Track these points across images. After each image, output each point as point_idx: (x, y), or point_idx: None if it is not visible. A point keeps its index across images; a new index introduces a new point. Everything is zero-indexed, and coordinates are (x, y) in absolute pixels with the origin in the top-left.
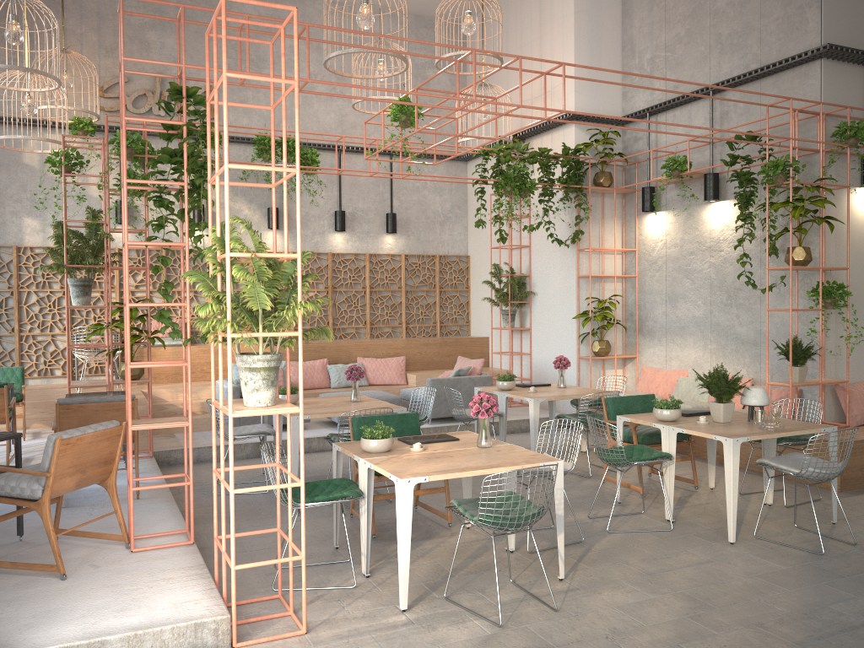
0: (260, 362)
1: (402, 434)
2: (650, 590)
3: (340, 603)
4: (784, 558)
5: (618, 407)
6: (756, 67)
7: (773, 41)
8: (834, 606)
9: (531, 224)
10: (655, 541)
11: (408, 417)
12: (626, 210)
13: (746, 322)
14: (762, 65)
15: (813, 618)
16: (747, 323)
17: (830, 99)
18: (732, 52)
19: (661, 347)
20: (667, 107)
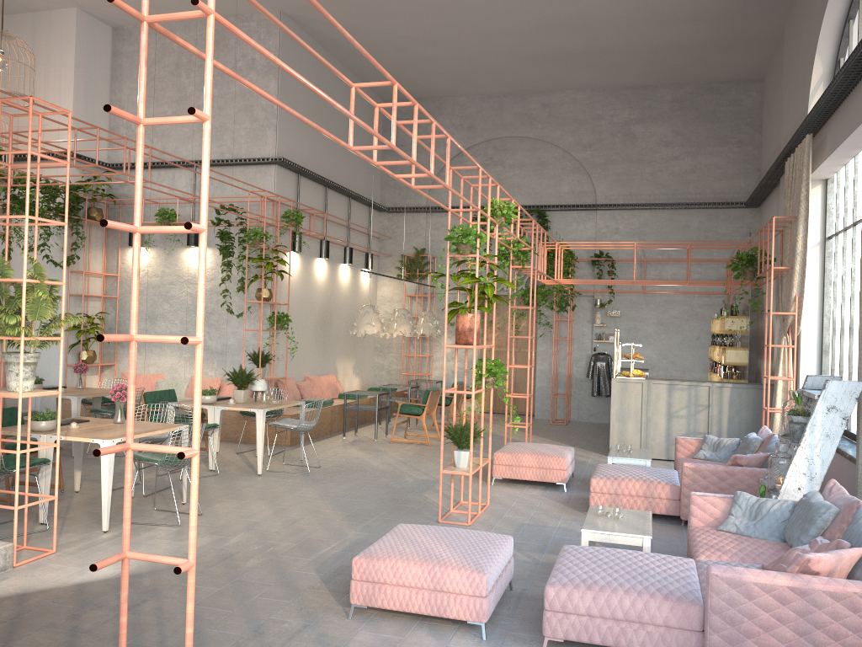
0: (32, 358)
1: (12, 425)
2: (239, 499)
3: (51, 538)
4: (291, 477)
5: (154, 399)
6: (229, 156)
7: (243, 142)
8: (332, 490)
9: (32, 245)
10: (214, 480)
11: (15, 410)
12: (109, 241)
13: (215, 338)
14: (234, 156)
15: (327, 495)
16: (216, 338)
17: (279, 191)
18: (211, 140)
19: (141, 356)
20: (155, 167)
